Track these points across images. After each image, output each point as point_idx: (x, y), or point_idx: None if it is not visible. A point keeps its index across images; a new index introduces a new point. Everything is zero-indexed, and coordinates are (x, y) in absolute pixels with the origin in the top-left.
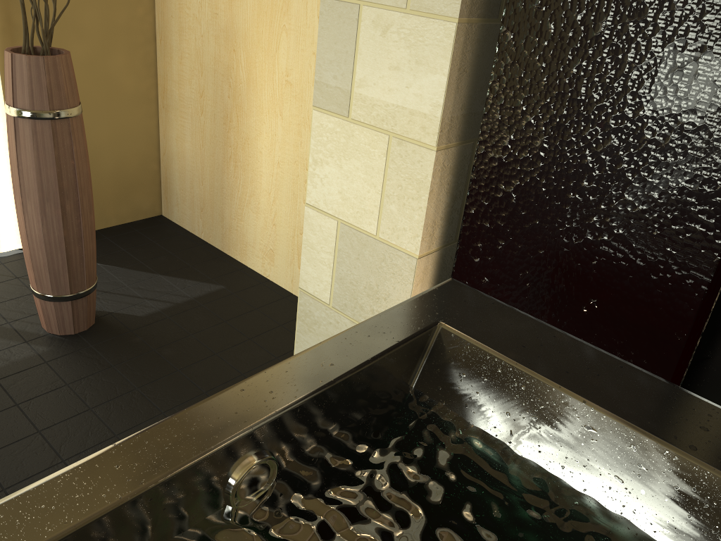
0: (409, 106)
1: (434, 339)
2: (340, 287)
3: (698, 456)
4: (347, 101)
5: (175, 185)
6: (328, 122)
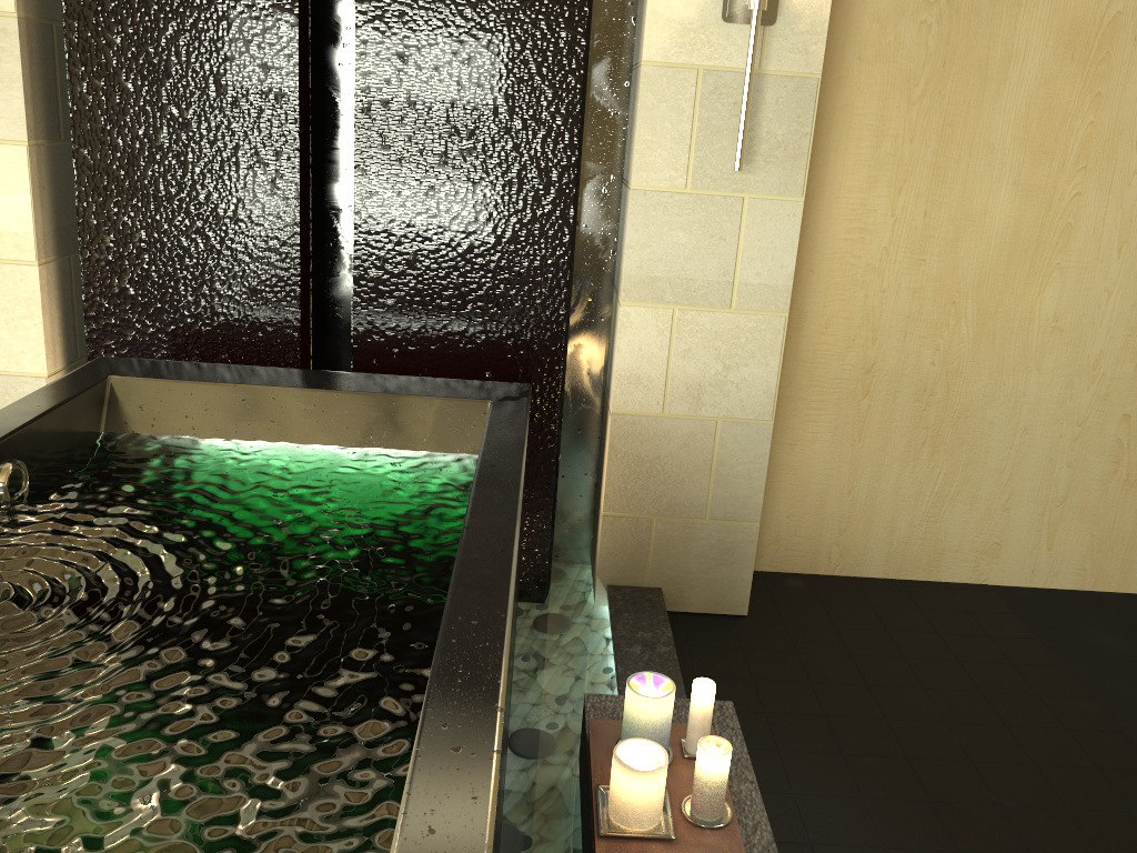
0: None
1: (109, 389)
2: None
3: (311, 387)
4: None
5: None
6: None
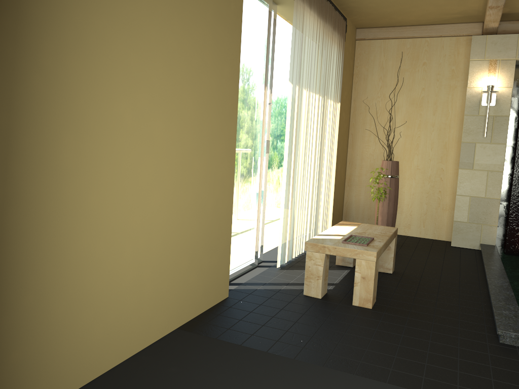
0: (493, 163)
1: None
2: (471, 215)
3: None
4: (472, 165)
5: (352, 213)
6: (465, 171)
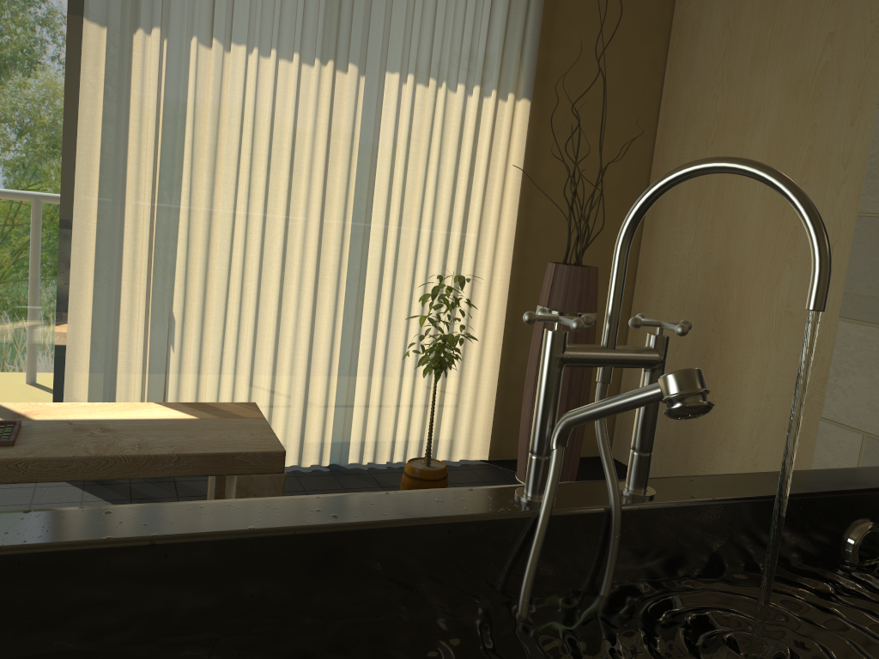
0: None
1: None
2: None
3: None
4: None
5: (632, 423)
6: (857, 331)
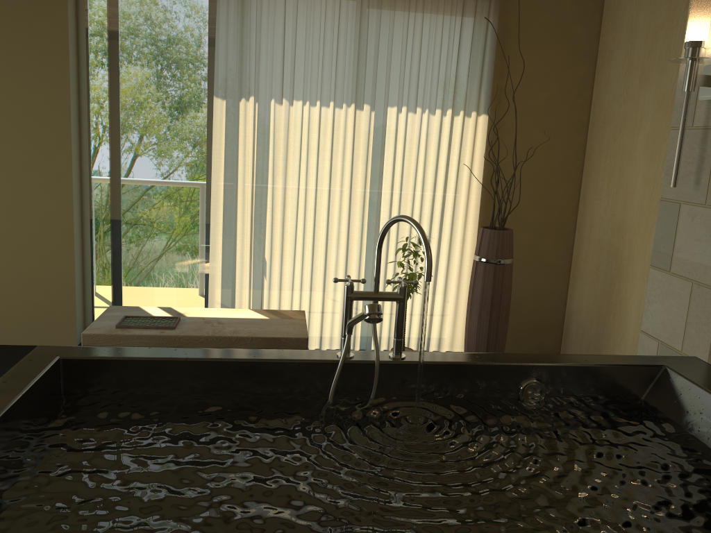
0: (704, 263)
1: (660, 374)
2: None
3: None
4: (669, 261)
5: (572, 332)
6: (658, 275)
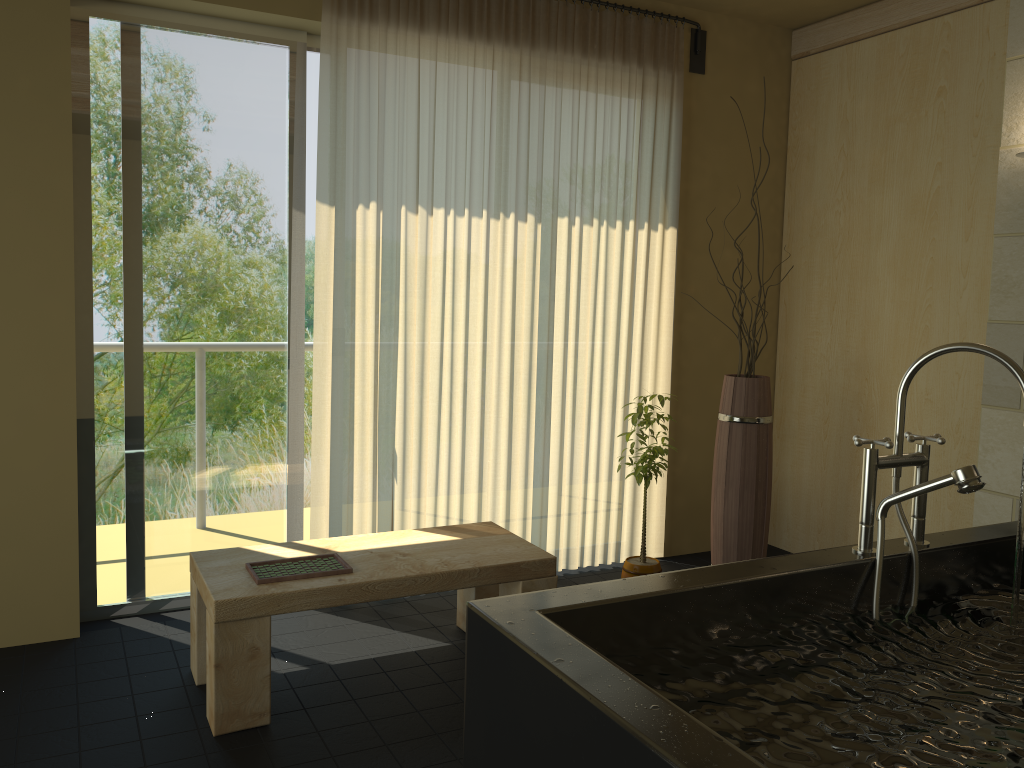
0: None
1: None
2: None
3: None
4: (1017, 396)
5: (786, 510)
6: (998, 415)
